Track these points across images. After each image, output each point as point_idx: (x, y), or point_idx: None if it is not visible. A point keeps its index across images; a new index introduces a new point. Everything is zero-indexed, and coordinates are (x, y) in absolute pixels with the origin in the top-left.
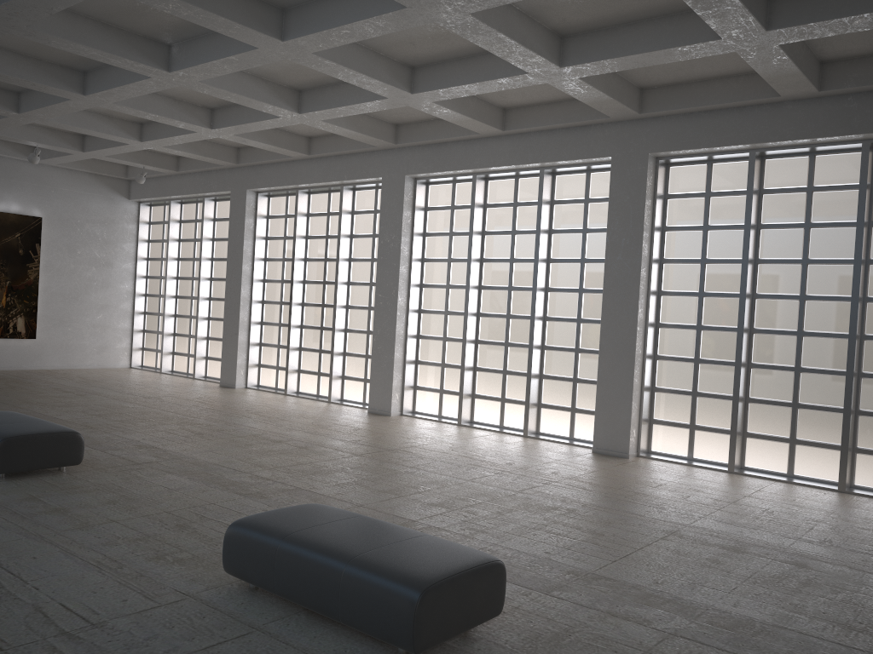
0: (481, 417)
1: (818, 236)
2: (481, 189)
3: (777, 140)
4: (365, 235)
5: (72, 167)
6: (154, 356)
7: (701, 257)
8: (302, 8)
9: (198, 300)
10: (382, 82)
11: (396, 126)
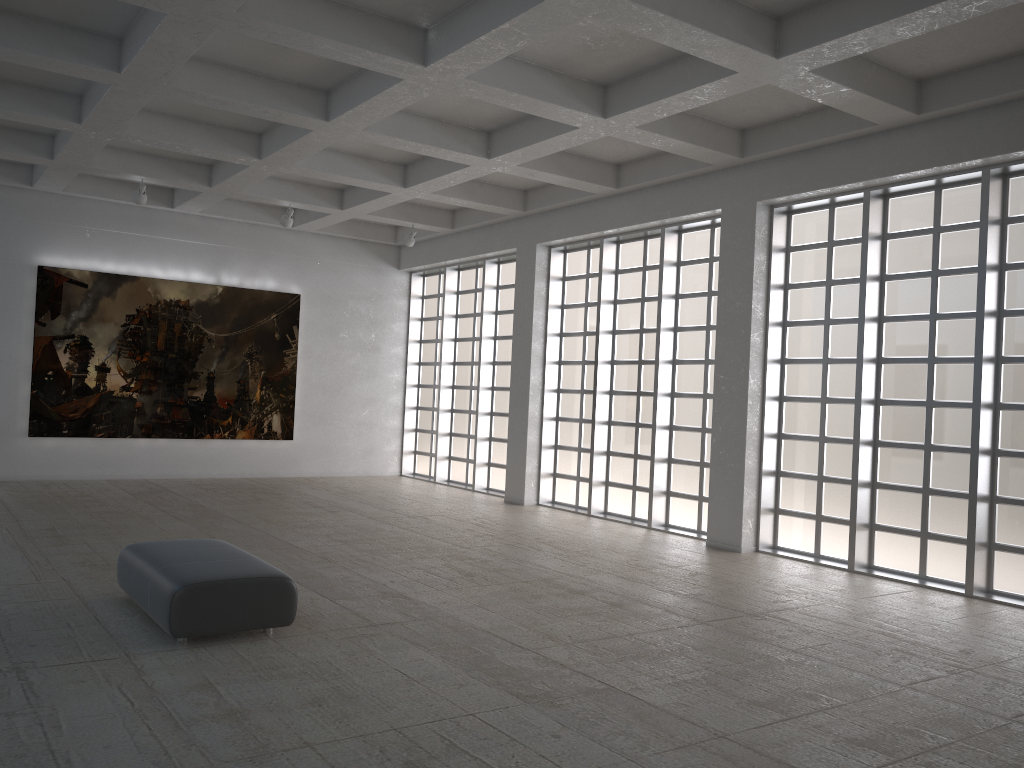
0: (886, 560)
1: None
2: (877, 212)
3: None
4: (696, 293)
5: (334, 233)
6: (428, 461)
7: None
8: None
9: (478, 390)
10: (731, 41)
11: (742, 132)
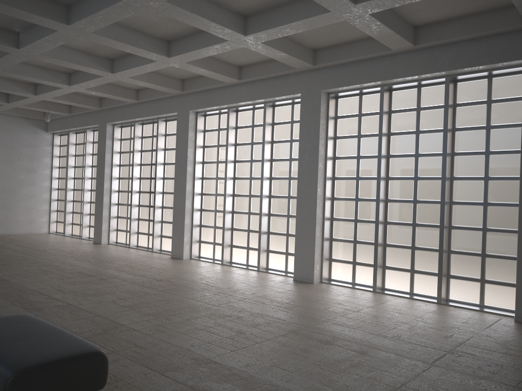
0: (236, 259)
1: (424, 138)
2: (233, 117)
3: (394, 78)
4: (172, 148)
5: (9, 113)
6: (63, 226)
7: (357, 155)
8: (77, 4)
9: (83, 191)
10: (146, 50)
11: (183, 80)
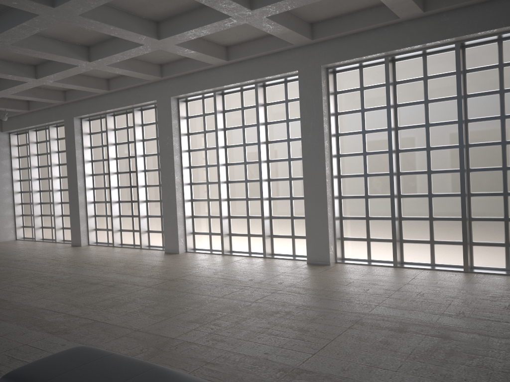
0: (236, 248)
1: (434, 108)
2: (220, 101)
3: (401, 48)
4: (151, 138)
5: None
6: (31, 230)
7: (362, 130)
8: None
9: (52, 192)
10: (135, 33)
11: (161, 65)
